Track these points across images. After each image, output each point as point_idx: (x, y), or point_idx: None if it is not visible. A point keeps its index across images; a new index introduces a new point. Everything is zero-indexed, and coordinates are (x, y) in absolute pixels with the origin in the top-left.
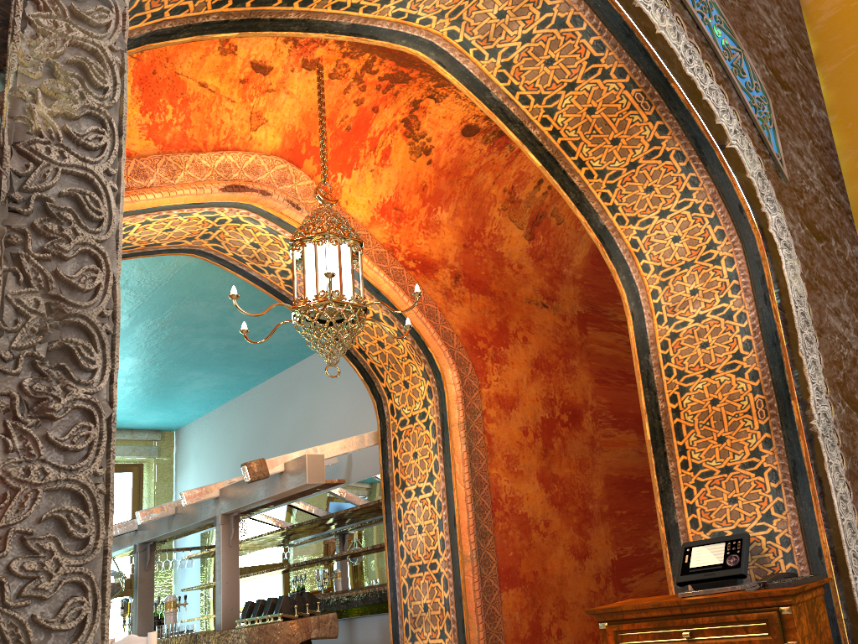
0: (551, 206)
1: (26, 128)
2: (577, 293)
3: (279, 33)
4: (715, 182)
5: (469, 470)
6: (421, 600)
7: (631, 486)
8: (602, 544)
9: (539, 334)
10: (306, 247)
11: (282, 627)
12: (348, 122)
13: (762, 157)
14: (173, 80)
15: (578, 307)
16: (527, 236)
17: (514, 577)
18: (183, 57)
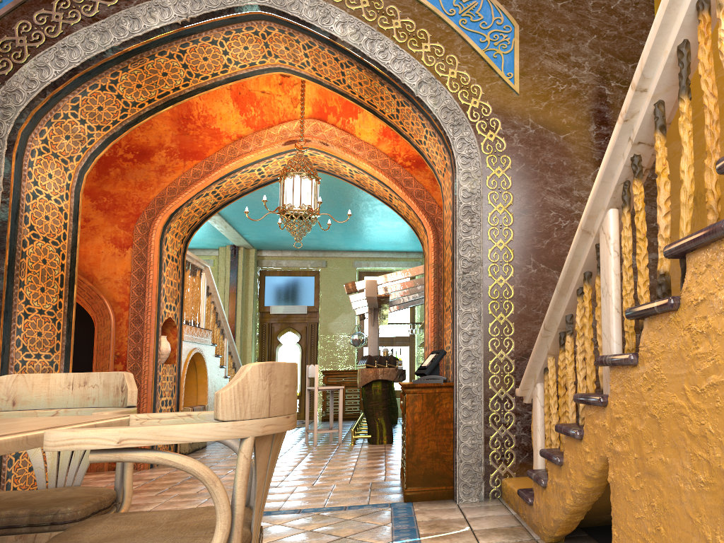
0: None
1: None
2: None
3: (194, 96)
4: (426, 117)
5: (435, 293)
6: None
7: None
8: None
9: None
10: (282, 180)
11: (363, 371)
12: None
13: (485, 83)
14: (249, 94)
15: None
16: None
17: None
18: (249, 81)
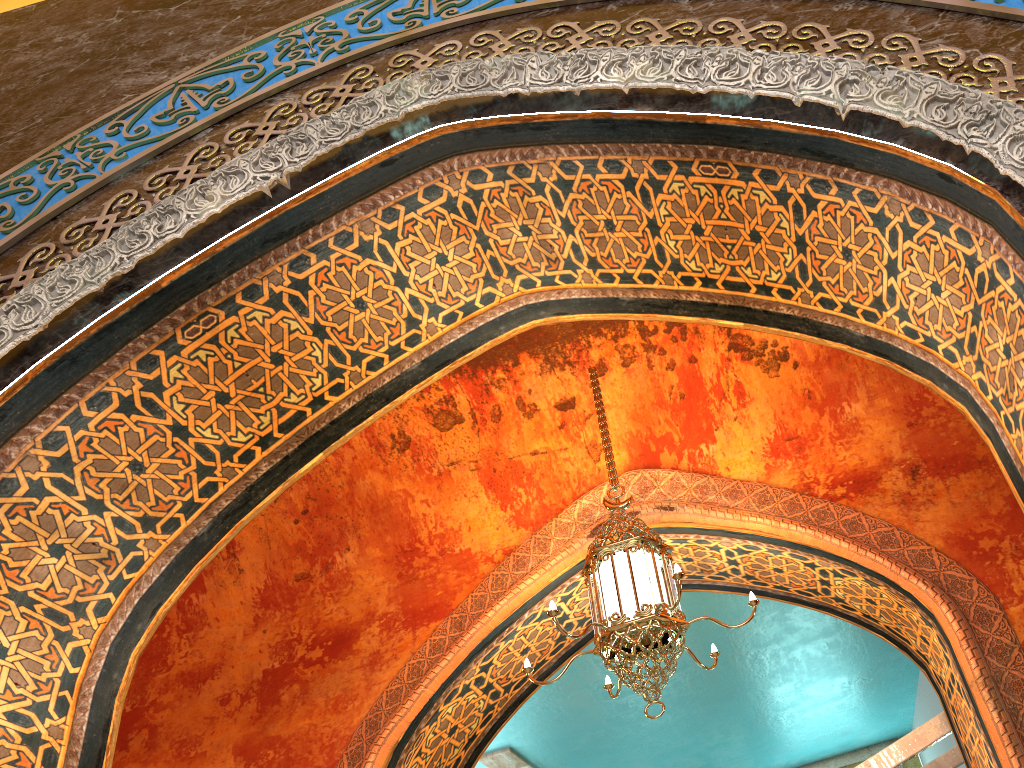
0: None
1: None
2: None
3: (366, 422)
4: (885, 173)
5: (1016, 749)
6: None
7: None
8: None
9: None
10: (590, 575)
11: None
12: (677, 391)
13: (1005, 46)
14: (510, 466)
15: None
16: None
17: None
18: (506, 442)
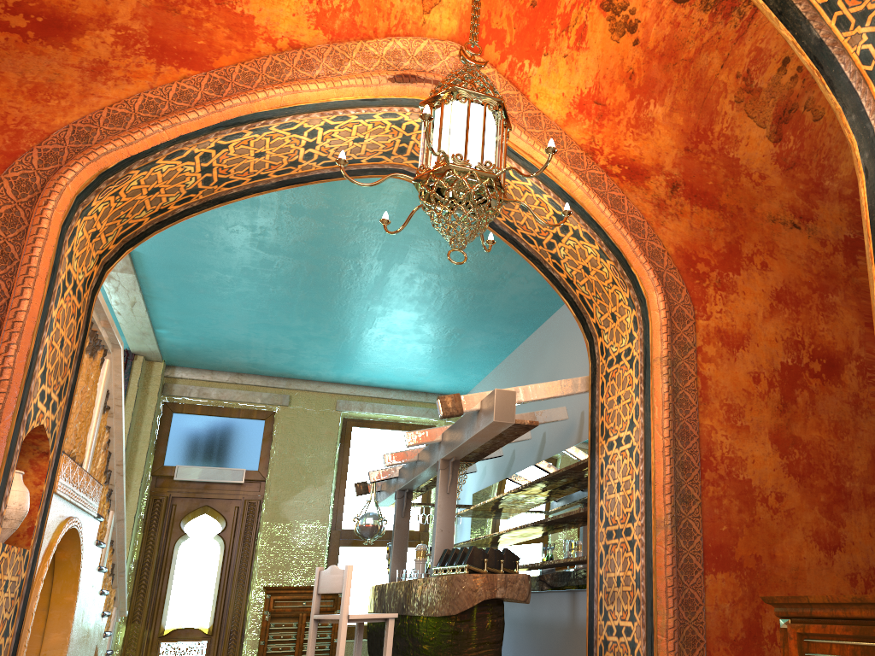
0: (804, 96)
1: None
2: (845, 213)
3: None
4: None
5: (670, 415)
6: (615, 572)
7: None
8: (863, 536)
9: (785, 261)
10: (434, 109)
11: (465, 580)
12: None
13: None
14: None
15: (845, 230)
16: (771, 136)
17: (727, 558)
18: None
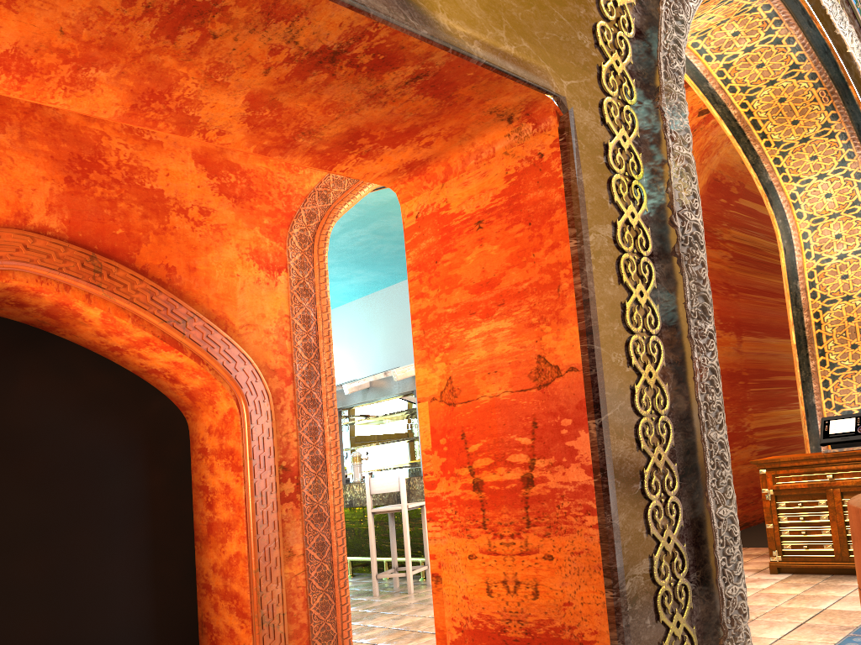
0: None
1: (679, 204)
2: None
3: None
4: None
5: None
6: None
7: (732, 378)
8: None
9: None
10: None
11: None
12: None
13: None
14: None
15: None
16: None
17: None
18: None
